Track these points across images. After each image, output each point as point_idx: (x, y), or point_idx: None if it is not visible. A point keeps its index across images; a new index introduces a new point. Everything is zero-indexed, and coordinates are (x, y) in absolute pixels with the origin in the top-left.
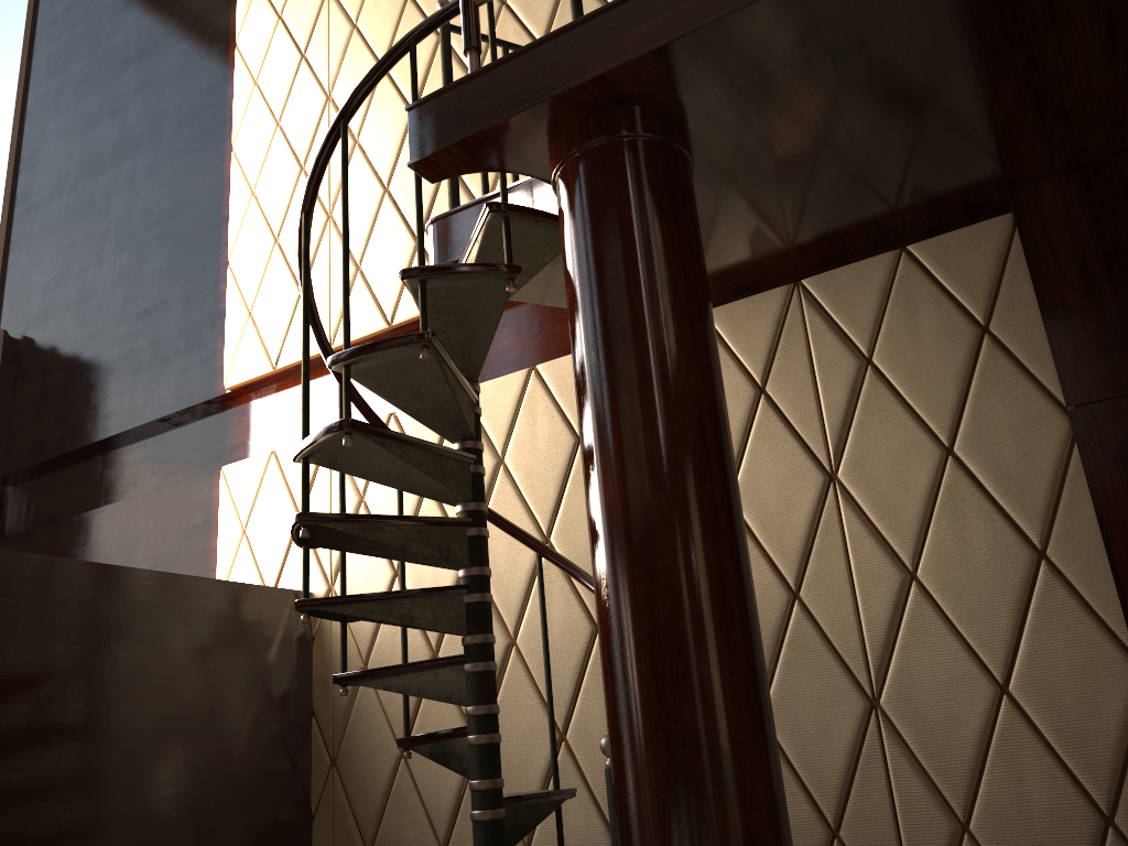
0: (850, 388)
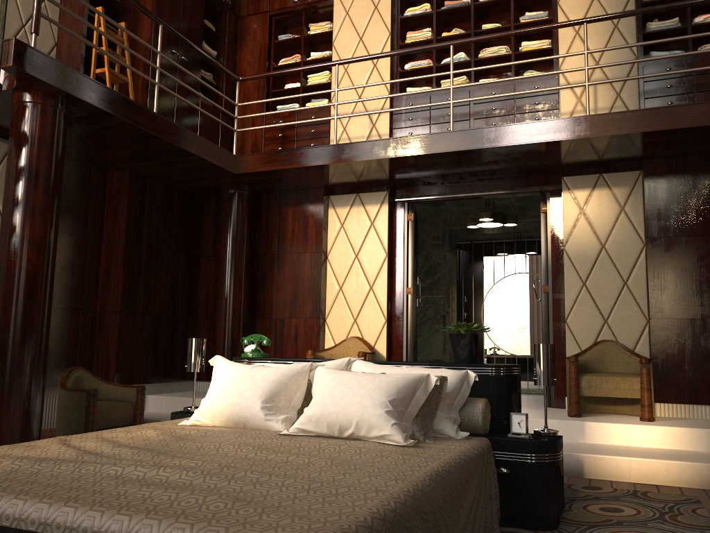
0: None
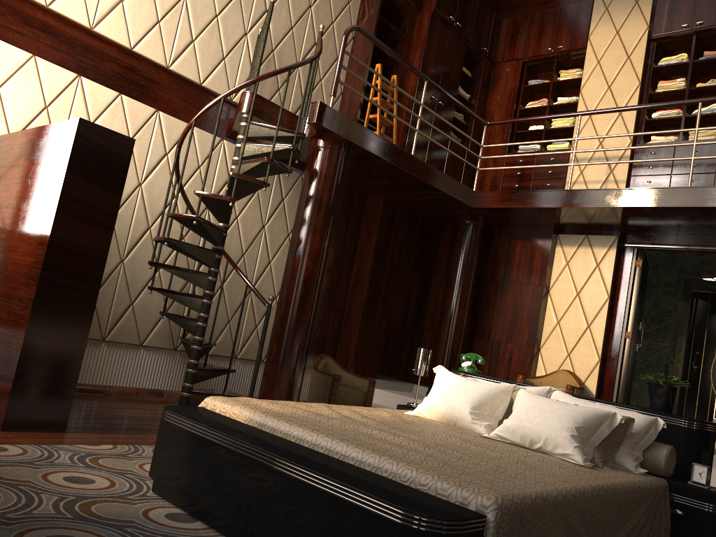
0: (277, 205)
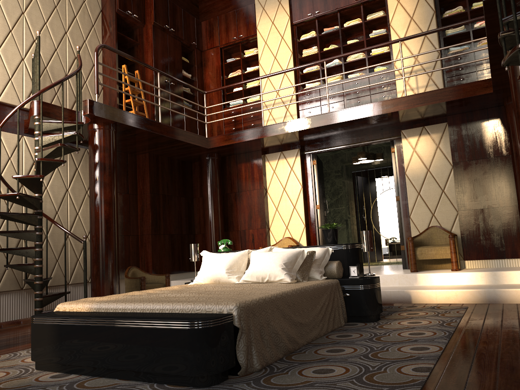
0: (74, 173)
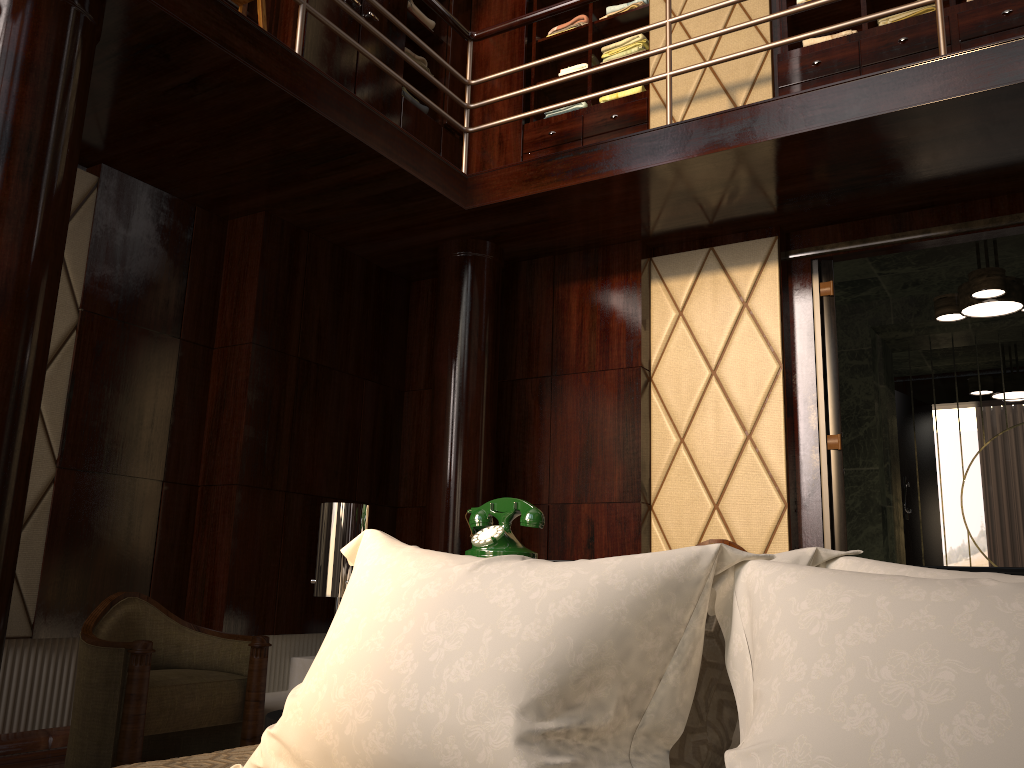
0: None
